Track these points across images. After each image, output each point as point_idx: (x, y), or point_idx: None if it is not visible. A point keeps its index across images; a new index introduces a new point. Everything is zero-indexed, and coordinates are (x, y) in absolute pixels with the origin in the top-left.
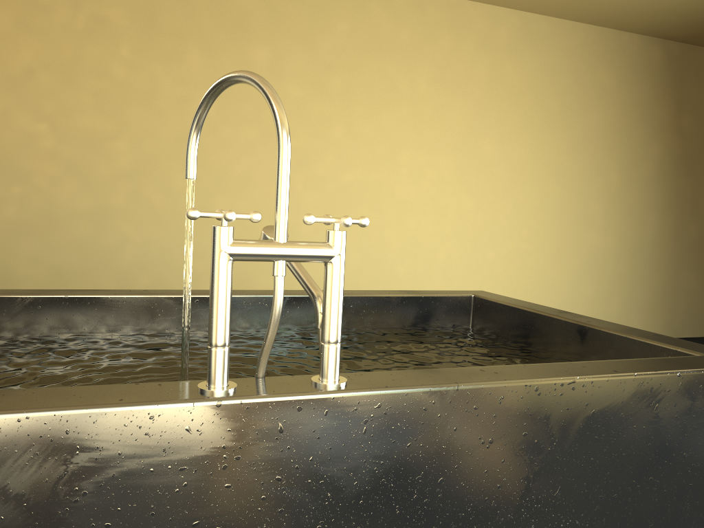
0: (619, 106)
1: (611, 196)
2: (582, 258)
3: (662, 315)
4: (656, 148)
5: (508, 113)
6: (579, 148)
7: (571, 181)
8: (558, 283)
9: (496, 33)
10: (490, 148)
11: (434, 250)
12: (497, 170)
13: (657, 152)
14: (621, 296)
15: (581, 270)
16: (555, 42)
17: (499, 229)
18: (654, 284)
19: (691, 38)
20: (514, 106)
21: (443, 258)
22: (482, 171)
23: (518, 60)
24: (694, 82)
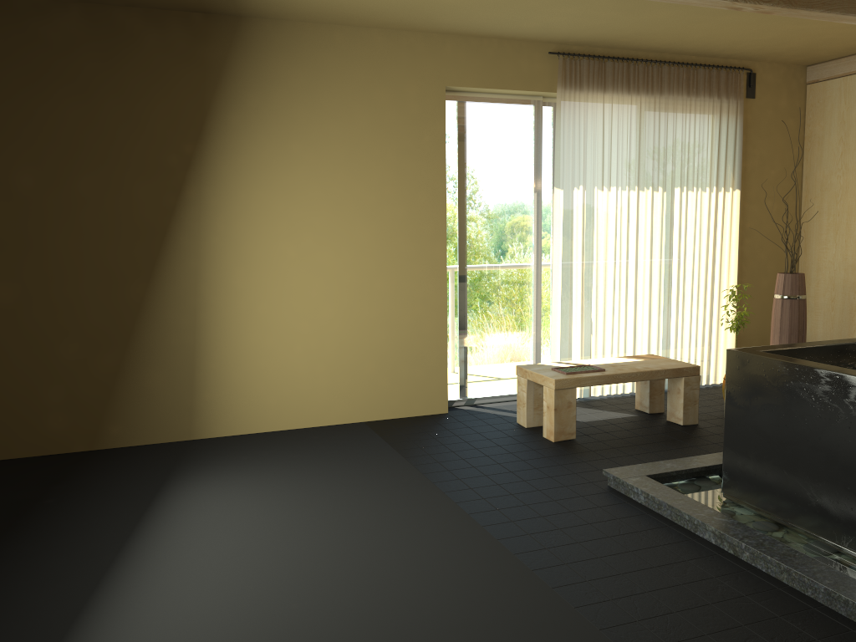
0: None
1: None
2: None
3: None
4: None
5: None
6: None
7: None
8: None
9: None
10: None
11: None
12: None
13: None
14: None
15: None
16: None
17: None
18: None
19: None
20: None
21: None
22: None
23: None
24: None
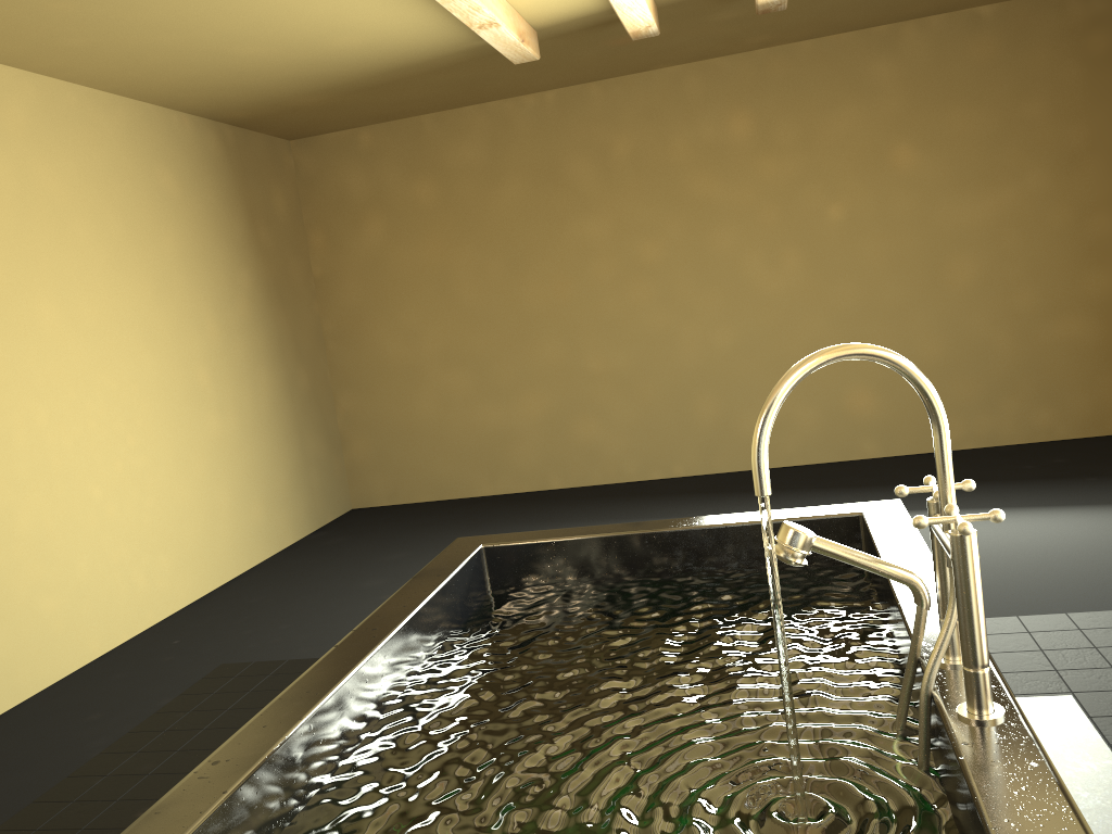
0: (193, 222)
1: (216, 354)
2: (208, 456)
3: (303, 502)
4: (245, 276)
5: (60, 249)
6: (164, 291)
7: (167, 343)
8: (191, 503)
9: (8, 111)
10: (50, 313)
11: (12, 514)
12: (69, 347)
13: (247, 282)
14: (260, 494)
15: (210, 474)
16: (93, 126)
17: (97, 445)
18: (287, 464)
19: (249, 120)
20: (66, 236)
21: (30, 522)
22: (48, 354)
23: (52, 158)
24: (258, 181)
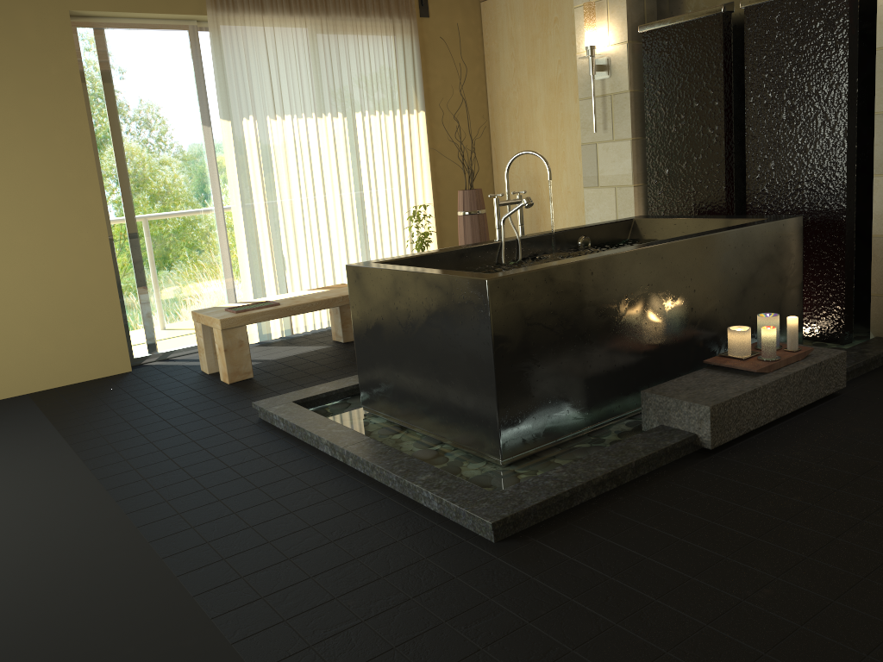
0: None
1: None
2: None
3: None
4: None
5: None
6: None
7: None
8: None
9: None
10: None
11: None
12: None
13: None
14: None
15: None
16: None
17: None
18: None
19: None
20: None
21: None
22: None
23: None
24: None
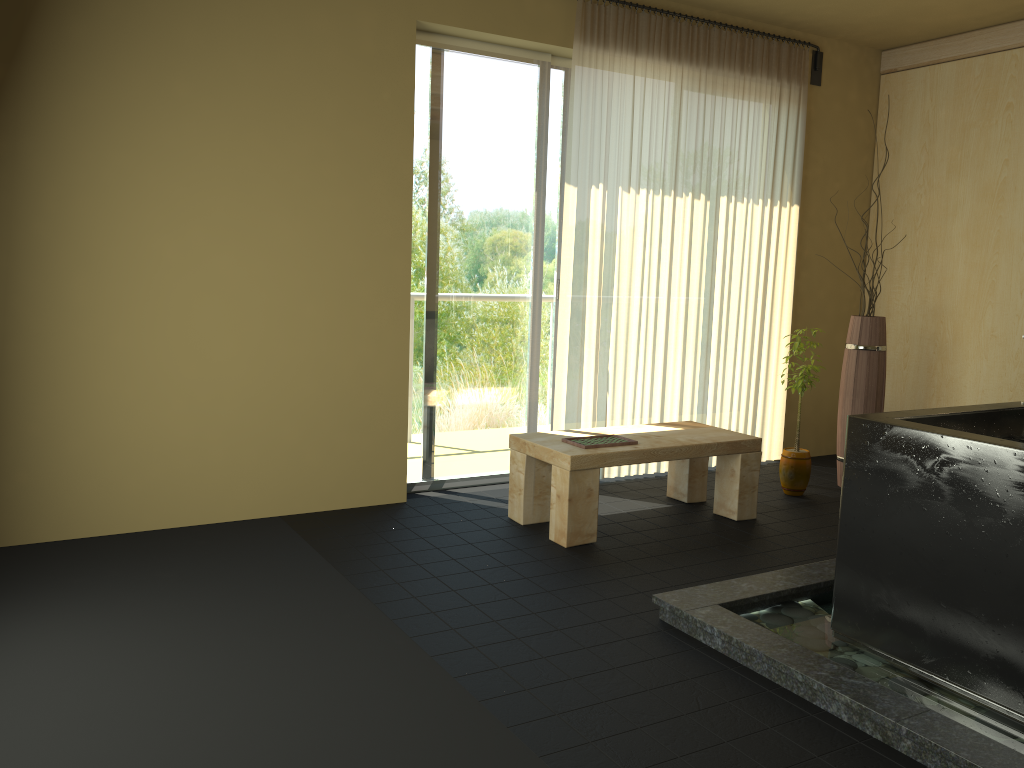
0: None
1: None
2: None
3: None
4: None
5: None
6: None
7: None
8: None
9: None
10: None
11: None
12: None
13: None
14: None
15: None
16: None
17: None
18: None
19: None
20: None
21: None
22: None
23: None
24: None
